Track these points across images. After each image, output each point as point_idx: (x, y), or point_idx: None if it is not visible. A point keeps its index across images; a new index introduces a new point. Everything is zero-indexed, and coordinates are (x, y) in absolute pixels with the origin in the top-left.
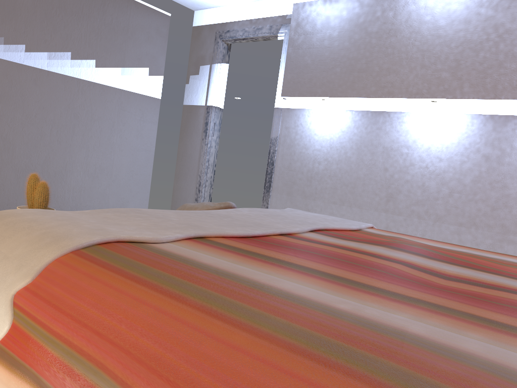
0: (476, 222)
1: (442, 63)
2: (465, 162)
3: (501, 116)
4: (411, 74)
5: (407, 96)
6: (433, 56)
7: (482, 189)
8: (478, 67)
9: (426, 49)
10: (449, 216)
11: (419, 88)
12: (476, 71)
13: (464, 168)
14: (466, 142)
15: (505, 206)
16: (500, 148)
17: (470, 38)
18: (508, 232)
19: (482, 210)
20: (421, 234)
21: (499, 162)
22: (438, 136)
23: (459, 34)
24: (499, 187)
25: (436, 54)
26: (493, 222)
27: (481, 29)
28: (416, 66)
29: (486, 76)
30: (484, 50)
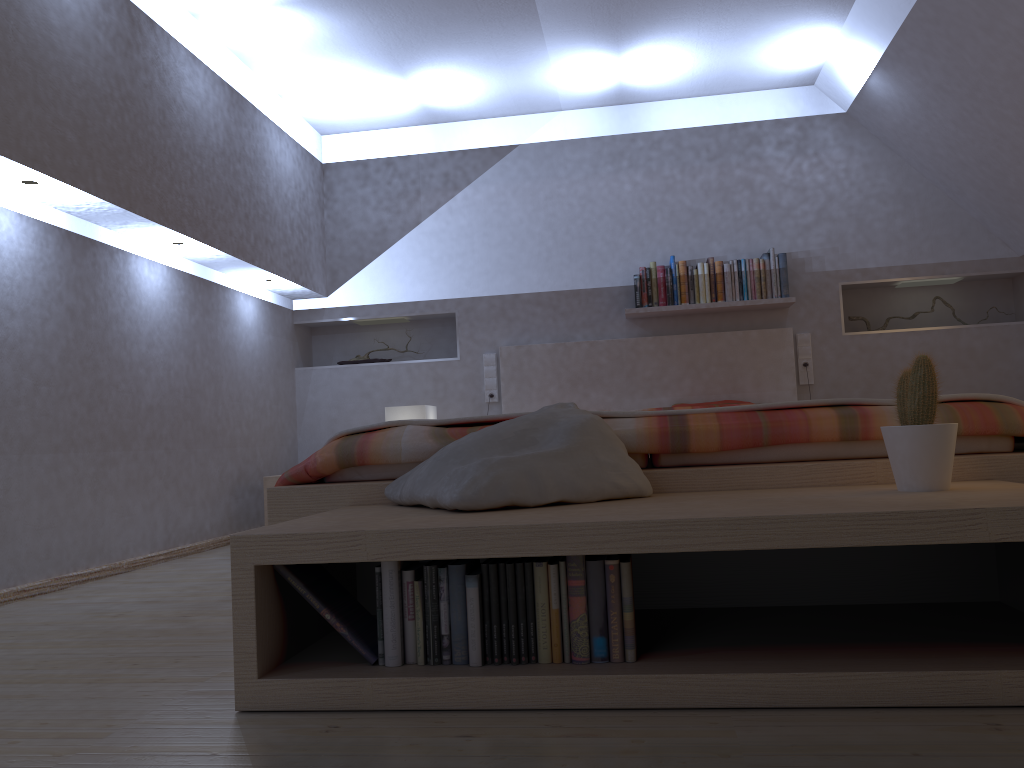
0: (75, 438)
1: (65, 110)
2: (48, 321)
3: (79, 237)
4: (21, 107)
5: (20, 159)
6: (51, 87)
7: (74, 373)
8: (109, 145)
9: (39, 64)
10: (40, 436)
11: (38, 149)
12: (107, 151)
13: (47, 334)
14: (45, 280)
15: (100, 402)
16: (85, 296)
17: (93, 81)
18: (109, 445)
19: (78, 414)
20: (4, 488)
21: (86, 322)
22: (3, 258)
23: (80, 63)
24: (91, 367)
25: (55, 84)
26: (92, 433)
27: (103, 71)
28: (28, 94)
29: (118, 165)
30: (111, 115)
